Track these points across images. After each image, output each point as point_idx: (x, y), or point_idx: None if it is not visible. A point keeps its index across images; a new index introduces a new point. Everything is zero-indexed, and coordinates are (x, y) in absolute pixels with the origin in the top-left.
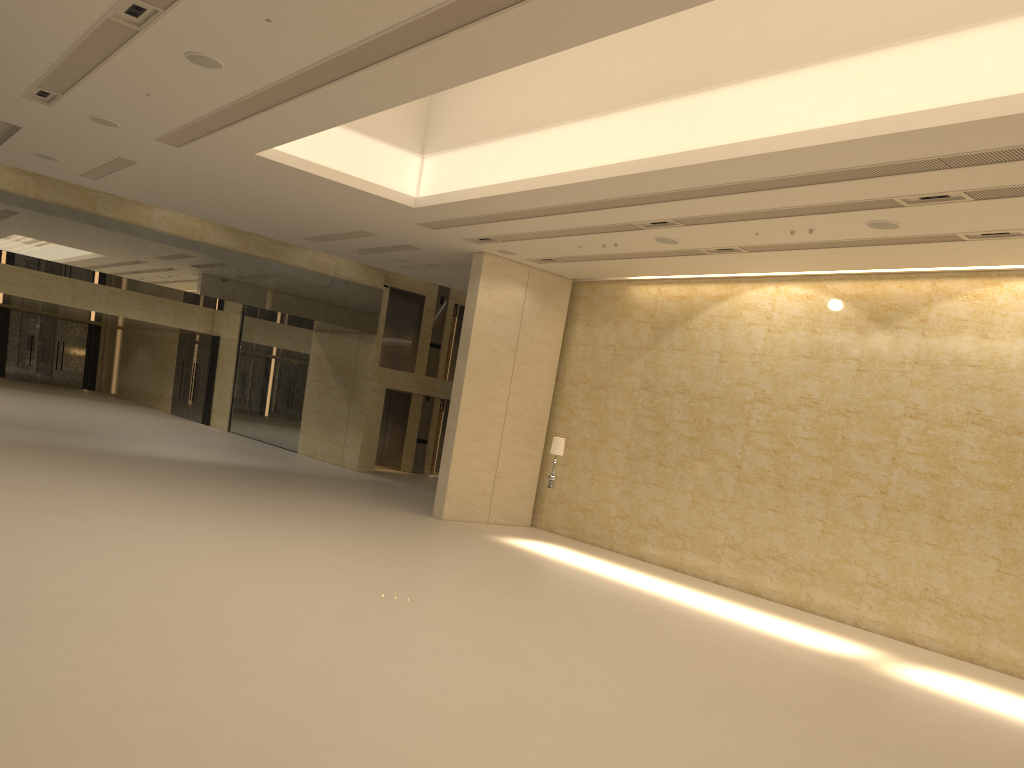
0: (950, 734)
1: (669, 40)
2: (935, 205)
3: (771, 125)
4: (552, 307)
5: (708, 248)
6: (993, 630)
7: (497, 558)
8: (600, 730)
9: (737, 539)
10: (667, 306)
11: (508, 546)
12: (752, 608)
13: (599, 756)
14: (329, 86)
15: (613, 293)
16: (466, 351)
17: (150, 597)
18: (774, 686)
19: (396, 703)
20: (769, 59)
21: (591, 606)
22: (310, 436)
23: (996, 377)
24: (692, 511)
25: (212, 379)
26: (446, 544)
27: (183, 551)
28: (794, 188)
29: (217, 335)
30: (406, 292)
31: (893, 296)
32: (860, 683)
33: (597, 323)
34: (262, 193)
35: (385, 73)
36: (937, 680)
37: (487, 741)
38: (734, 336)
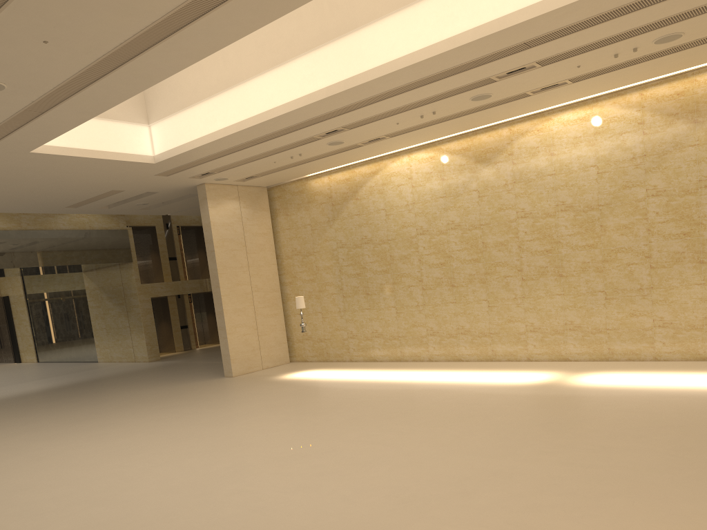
0: (646, 411)
1: (316, 3)
2: (516, 76)
3: (409, 45)
4: (259, 209)
5: (363, 141)
6: (614, 336)
7: (291, 391)
8: (467, 490)
9: (435, 328)
10: (338, 188)
11: (290, 381)
12: (465, 370)
13: (485, 509)
14: (93, 85)
15: (298, 189)
16: (213, 255)
17: (90, 509)
18: (528, 417)
19: (329, 524)
20: (394, 0)
21: (377, 403)
22: (104, 347)
23: (567, 178)
24: (399, 319)
25: (13, 328)
26: (251, 393)
27: (83, 463)
28: (427, 85)
29: (6, 295)
30: (141, 227)
31: (487, 143)
32: (569, 396)
33: (293, 212)
34: (35, 181)
35: (139, 65)
36: (603, 378)
37: (411, 528)
38: (390, 196)
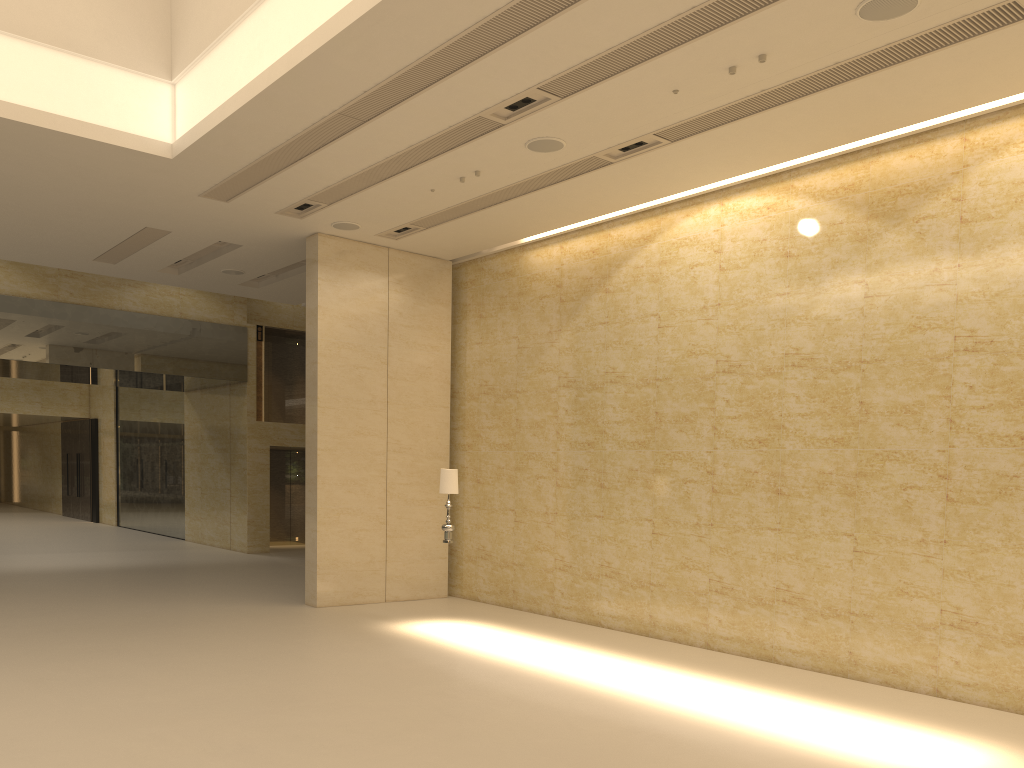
0: None
1: None
2: None
3: None
4: (430, 300)
5: (609, 148)
6: None
7: (363, 665)
8: None
9: (727, 579)
10: (576, 268)
11: (396, 637)
12: (770, 690)
13: None
14: None
15: (505, 267)
16: (315, 371)
17: None
18: None
19: None
20: None
21: (490, 750)
22: (195, 518)
23: None
24: (656, 547)
25: (95, 468)
26: (290, 652)
27: None
28: None
29: (95, 417)
30: (287, 331)
31: (902, 174)
32: None
33: (491, 311)
34: None
35: None
36: None
37: None
38: (673, 288)
